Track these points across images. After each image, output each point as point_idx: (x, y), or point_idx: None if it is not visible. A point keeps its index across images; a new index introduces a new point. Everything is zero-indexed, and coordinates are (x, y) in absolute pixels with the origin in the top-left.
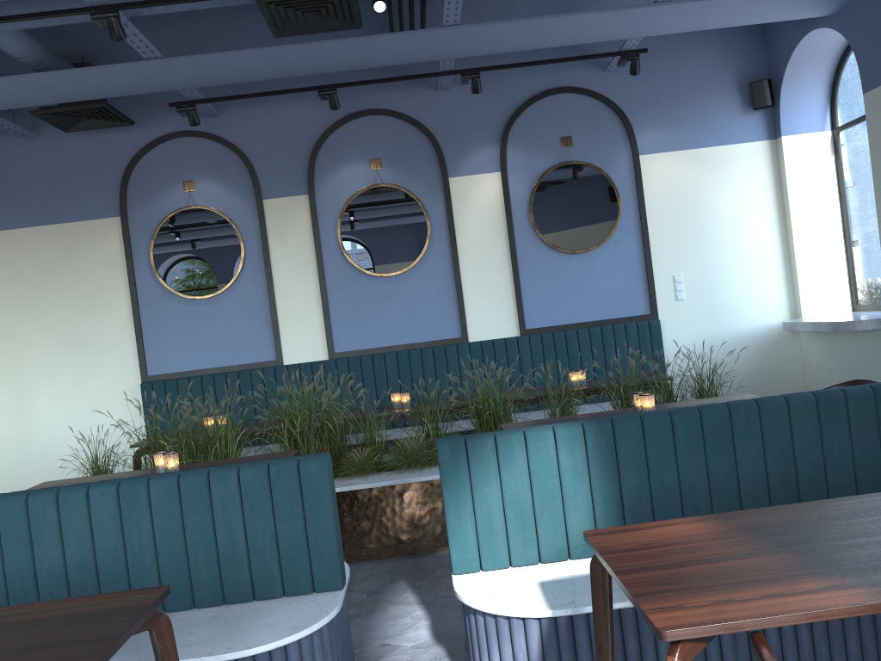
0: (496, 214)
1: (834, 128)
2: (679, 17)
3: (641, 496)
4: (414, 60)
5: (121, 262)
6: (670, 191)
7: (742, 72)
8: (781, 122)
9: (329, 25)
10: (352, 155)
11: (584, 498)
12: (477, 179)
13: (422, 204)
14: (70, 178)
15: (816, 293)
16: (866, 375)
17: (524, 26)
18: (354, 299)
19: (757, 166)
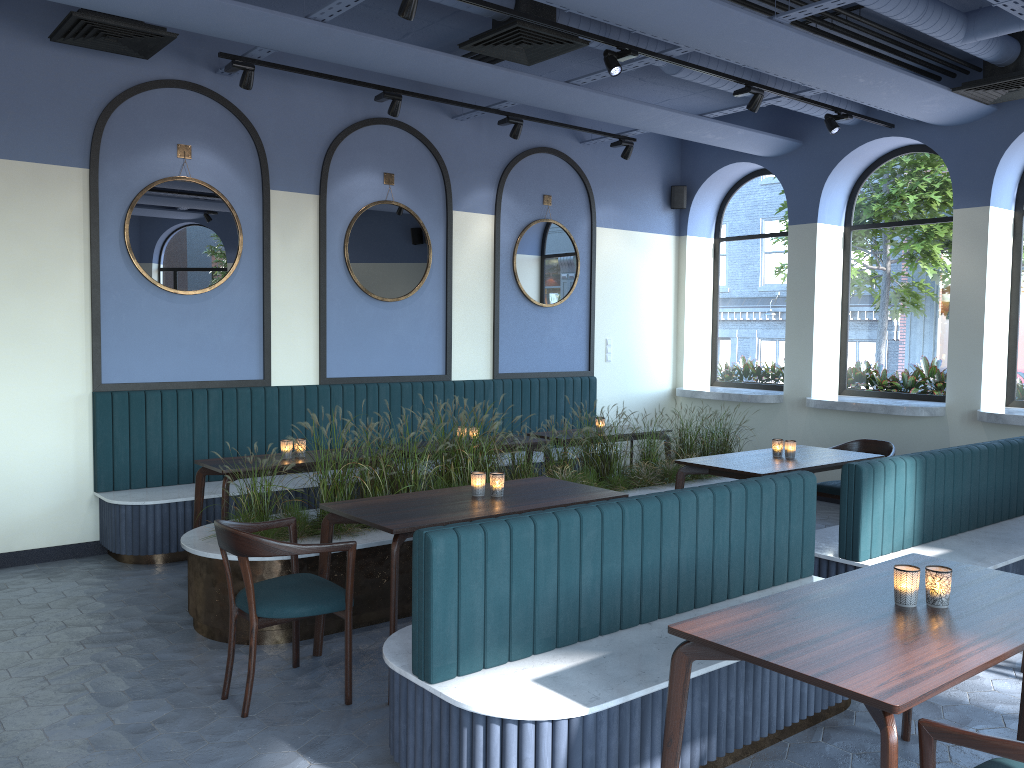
0: (486, 256)
1: (717, 238)
2: (705, 131)
3: (931, 506)
4: (516, 100)
5: (82, 230)
6: (612, 264)
7: (666, 174)
8: (688, 224)
9: (516, 56)
10: (367, 163)
11: (912, 507)
12: (475, 218)
13: (427, 232)
14: (19, 99)
15: (692, 368)
16: (751, 437)
17: (620, 103)
18: (351, 321)
19: (666, 256)
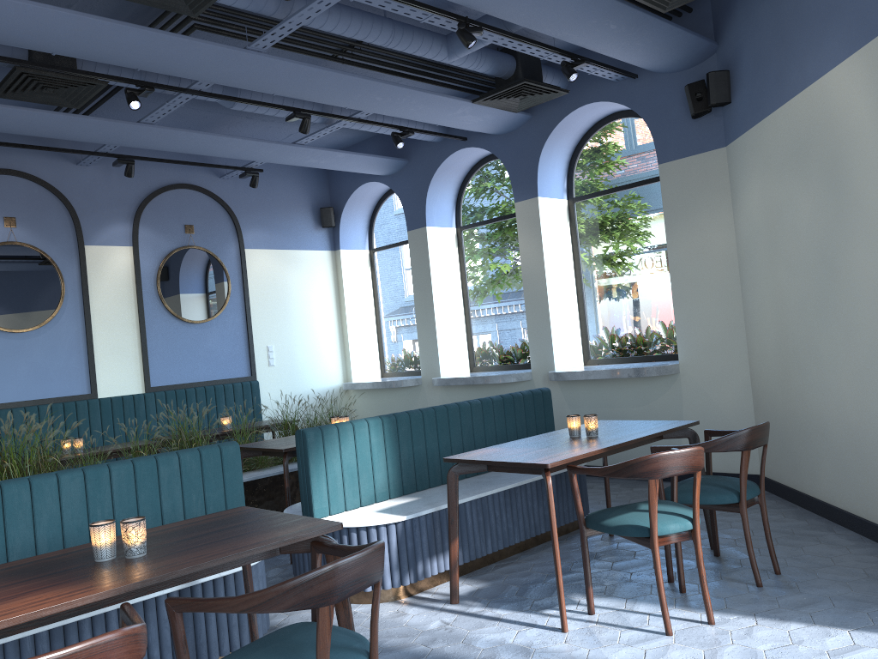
0: (128, 283)
1: (371, 249)
2: (305, 157)
3: (410, 460)
4: (99, 141)
5: None
6: (266, 280)
7: (315, 199)
8: (340, 239)
9: (55, 100)
10: None
11: (383, 463)
12: (111, 250)
13: (57, 266)
14: None
15: (360, 364)
16: None
17: (203, 137)
18: None
19: (323, 268)
